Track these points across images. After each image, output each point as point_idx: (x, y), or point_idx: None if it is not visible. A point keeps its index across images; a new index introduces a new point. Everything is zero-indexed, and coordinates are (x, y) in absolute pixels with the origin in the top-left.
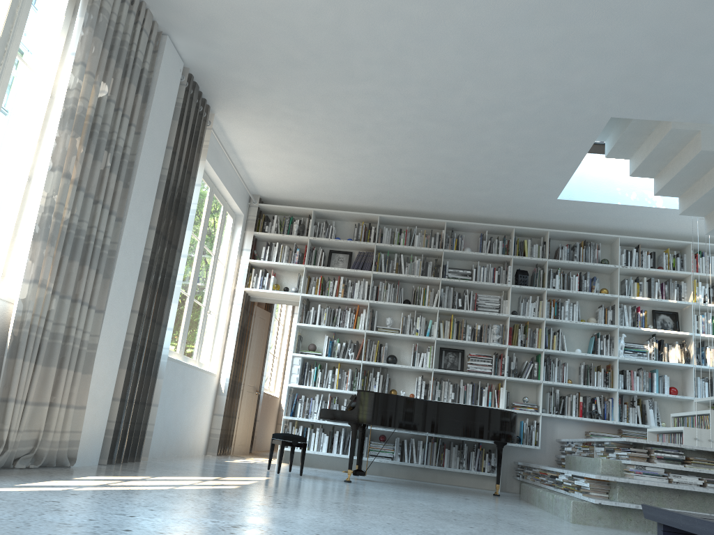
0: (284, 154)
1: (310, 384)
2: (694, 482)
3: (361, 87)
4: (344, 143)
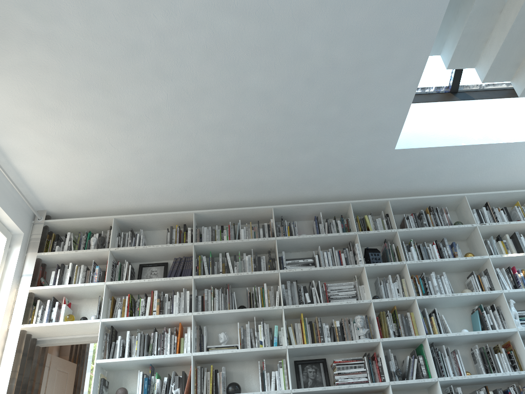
0: (53, 124)
1: None
2: None
3: None
4: (125, 86)
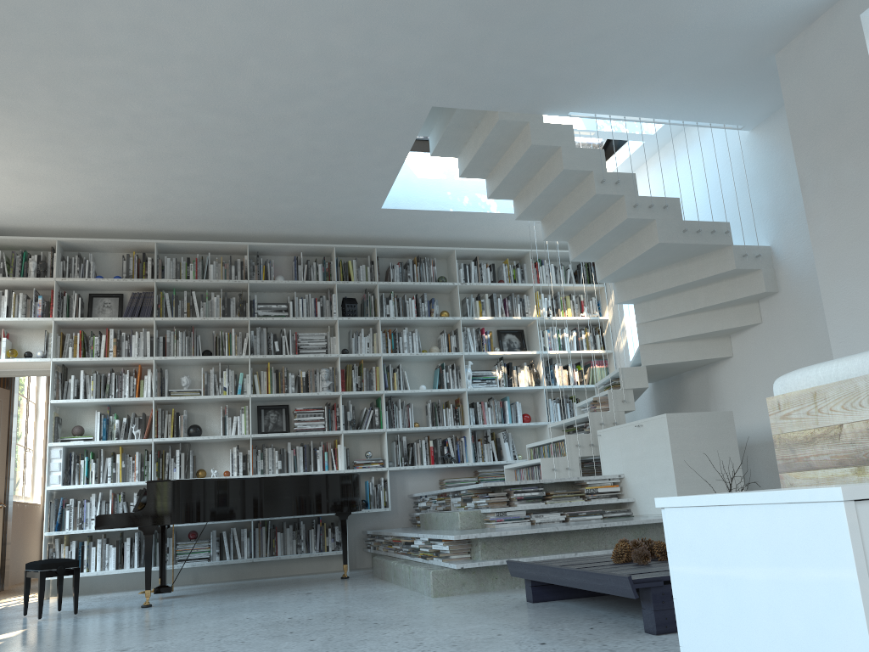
0: None
1: (81, 482)
2: (556, 519)
3: (102, 63)
4: (90, 144)
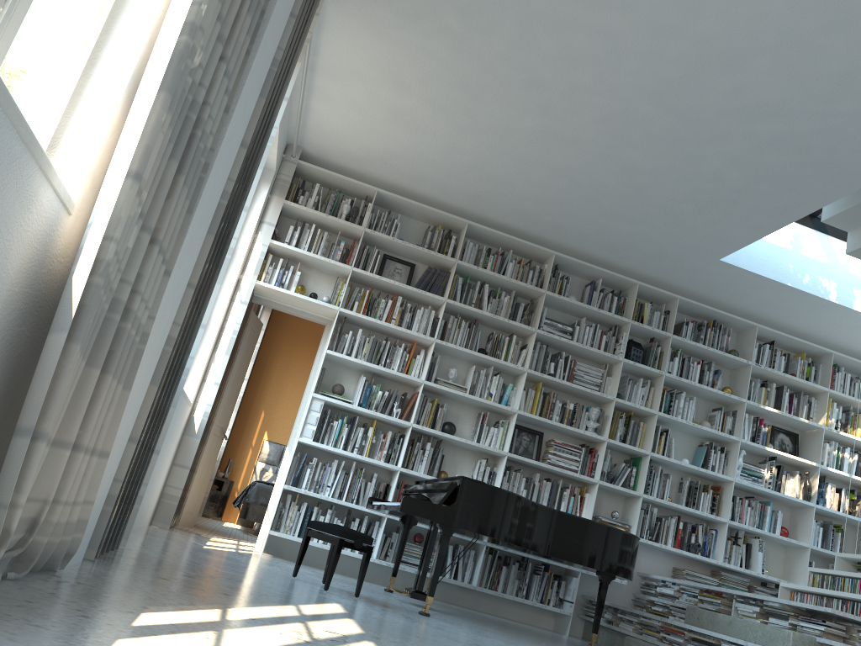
0: (391, 94)
1: (329, 444)
2: None
3: (600, 19)
4: (498, 103)
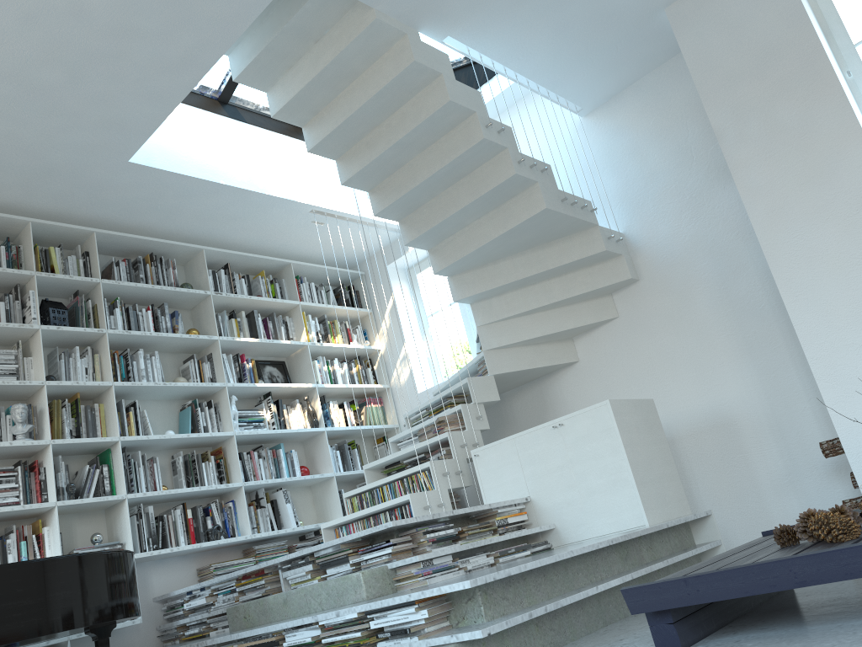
0: None
1: None
2: (487, 562)
3: None
4: None
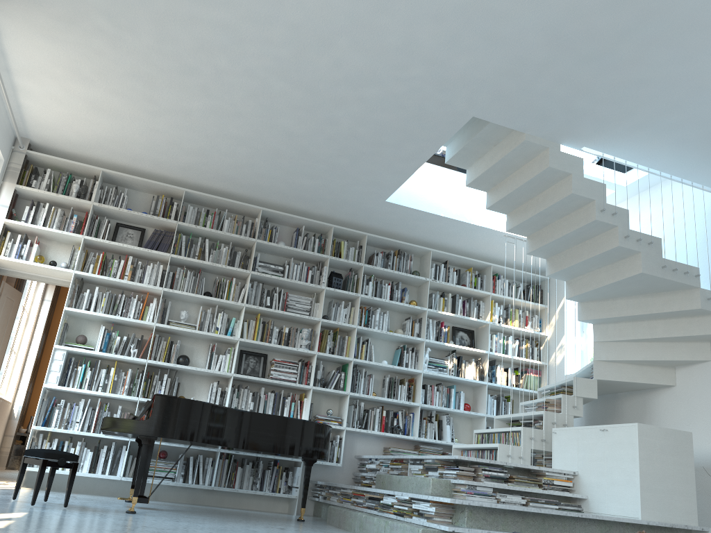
0: (81, 87)
1: (75, 386)
2: (518, 501)
3: (213, 14)
4: (167, 88)
